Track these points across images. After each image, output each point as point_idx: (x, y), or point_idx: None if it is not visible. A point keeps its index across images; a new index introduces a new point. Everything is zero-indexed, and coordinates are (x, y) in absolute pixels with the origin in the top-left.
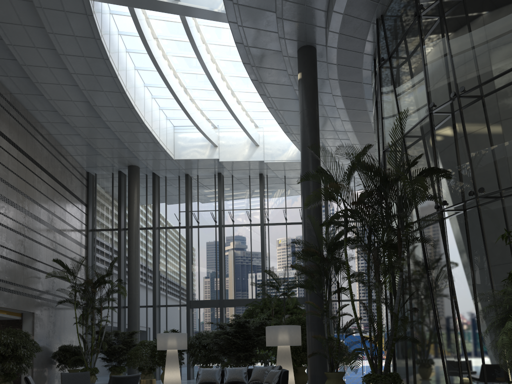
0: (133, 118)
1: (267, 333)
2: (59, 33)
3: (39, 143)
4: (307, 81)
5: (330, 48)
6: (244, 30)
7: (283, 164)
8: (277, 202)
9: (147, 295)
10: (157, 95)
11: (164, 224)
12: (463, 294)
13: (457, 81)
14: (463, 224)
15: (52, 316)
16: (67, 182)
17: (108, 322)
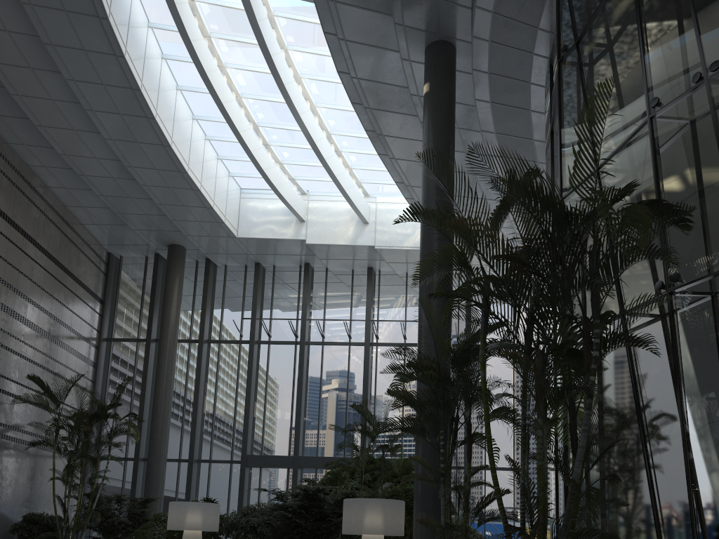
0: (170, 164)
1: (344, 510)
2: (41, 4)
3: (25, 197)
4: (438, 96)
5: (477, 40)
6: (337, 9)
7: (404, 252)
8: (392, 312)
9: (182, 443)
10: (214, 136)
11: (218, 336)
12: (712, 453)
13: (705, 52)
14: (714, 316)
15: (19, 466)
16: (71, 263)
17: (118, 482)
